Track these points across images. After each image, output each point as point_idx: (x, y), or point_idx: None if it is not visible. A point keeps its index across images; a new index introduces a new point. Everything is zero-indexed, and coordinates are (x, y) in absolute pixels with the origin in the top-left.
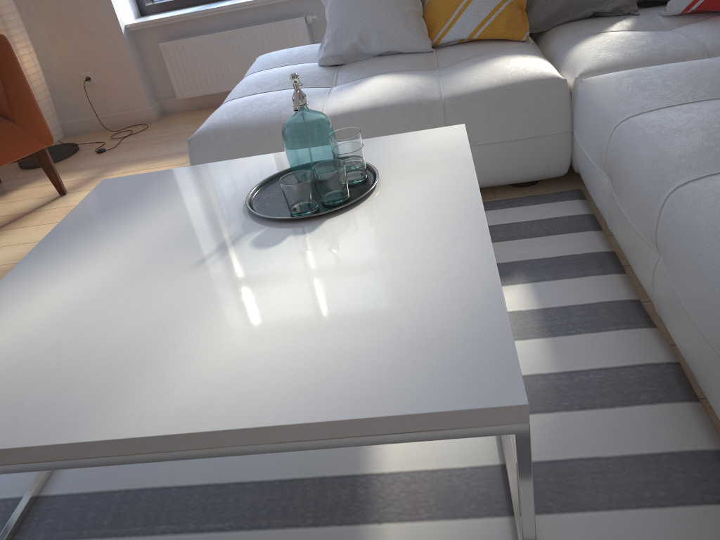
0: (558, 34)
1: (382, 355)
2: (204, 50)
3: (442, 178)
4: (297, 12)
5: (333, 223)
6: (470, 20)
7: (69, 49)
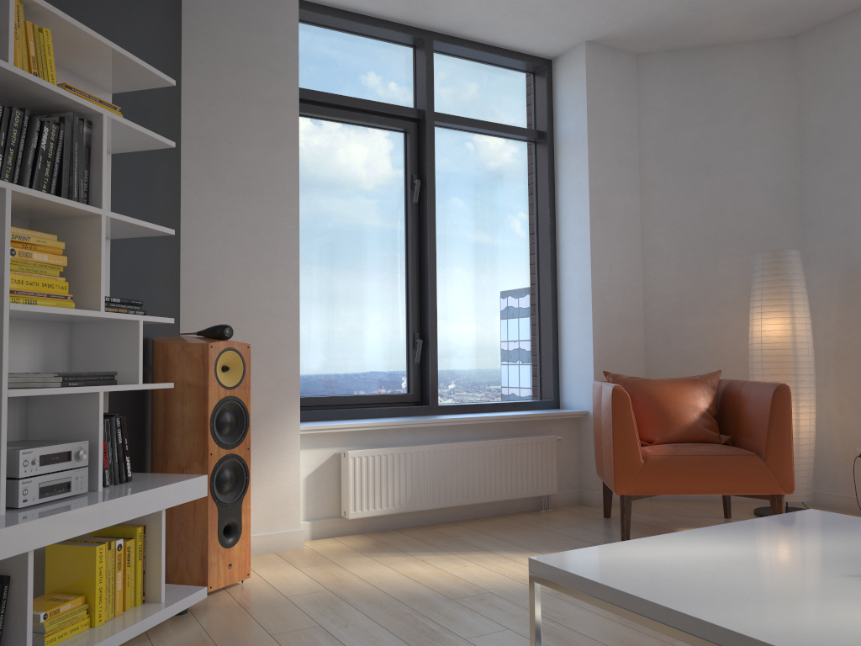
0: None
1: None
2: None
3: None
4: None
5: None
6: None
7: (852, 422)
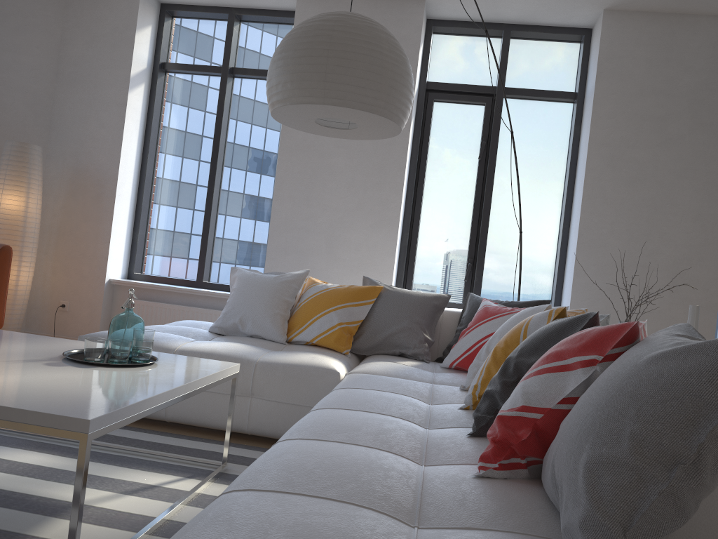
0: (370, 357)
1: (48, 398)
2: (157, 313)
3: (188, 372)
4: None
5: (100, 368)
6: (314, 330)
7: (61, 281)
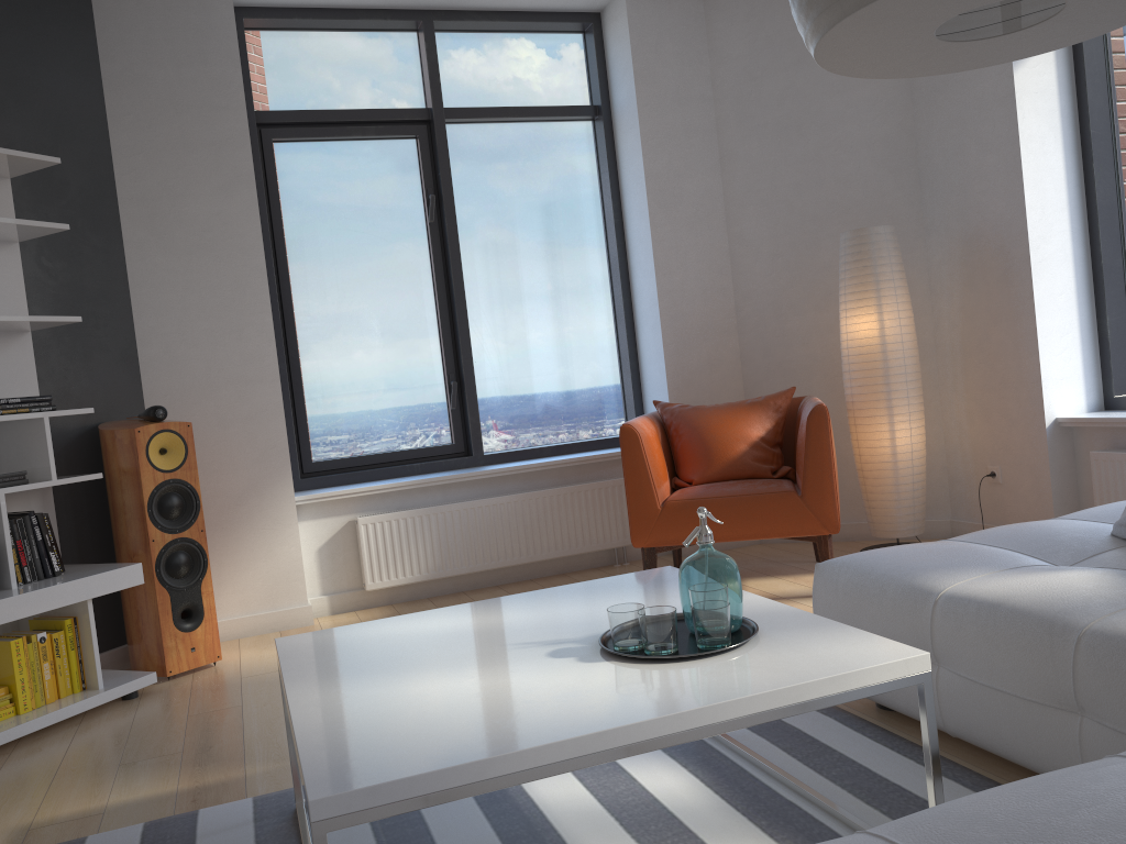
0: None
1: (377, 738)
2: None
3: (739, 680)
4: None
5: (604, 665)
6: None
7: (982, 433)
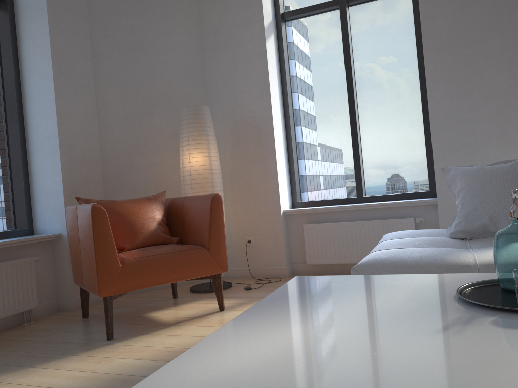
0: None
1: None
2: (334, 232)
3: None
4: (407, 215)
5: None
6: None
7: (243, 221)
